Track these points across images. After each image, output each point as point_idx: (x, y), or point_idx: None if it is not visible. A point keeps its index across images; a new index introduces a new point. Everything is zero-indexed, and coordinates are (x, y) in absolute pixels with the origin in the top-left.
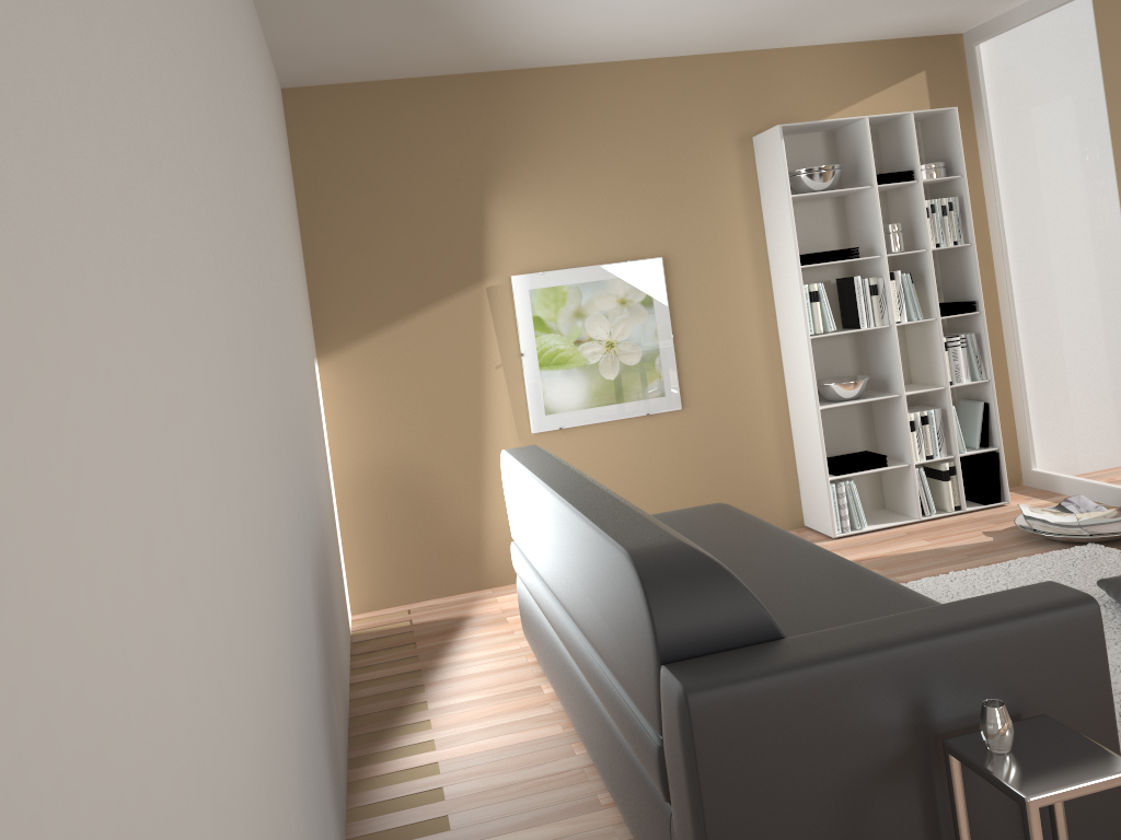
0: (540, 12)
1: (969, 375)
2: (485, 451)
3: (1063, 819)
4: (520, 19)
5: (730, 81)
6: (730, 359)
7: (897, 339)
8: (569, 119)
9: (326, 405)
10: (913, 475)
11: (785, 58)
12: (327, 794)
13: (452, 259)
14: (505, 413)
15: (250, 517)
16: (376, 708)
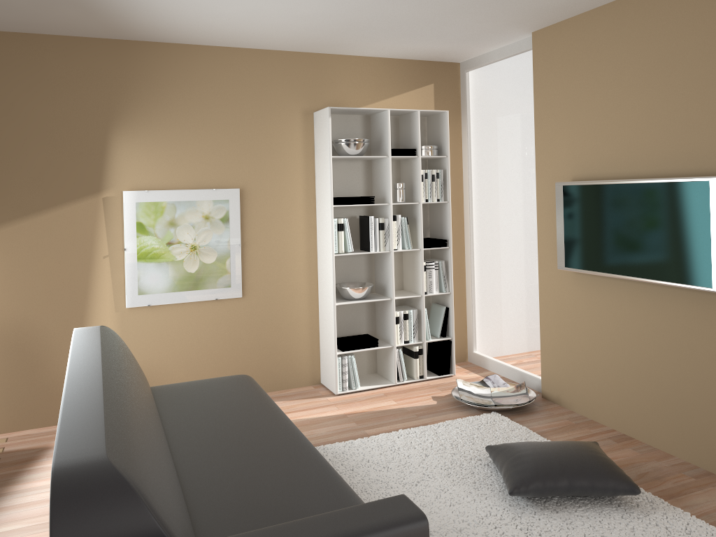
0: (149, 2)
1: (438, 288)
2: (87, 318)
3: None
4: (134, 4)
5: (302, 72)
6: (281, 264)
7: (393, 261)
8: (182, 83)
9: None
10: (394, 353)
11: (342, 62)
12: None
13: (78, 174)
14: (106, 292)
15: None
16: None
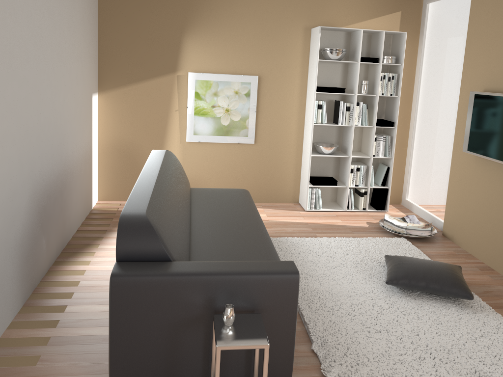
0: None
1: (383, 154)
2: (165, 145)
3: (258, 353)
4: None
5: (306, 0)
6: (280, 126)
7: (353, 132)
8: (227, 6)
9: (99, 113)
10: (347, 191)
11: None
12: (10, 277)
13: (163, 60)
14: (176, 131)
15: None
16: (79, 242)
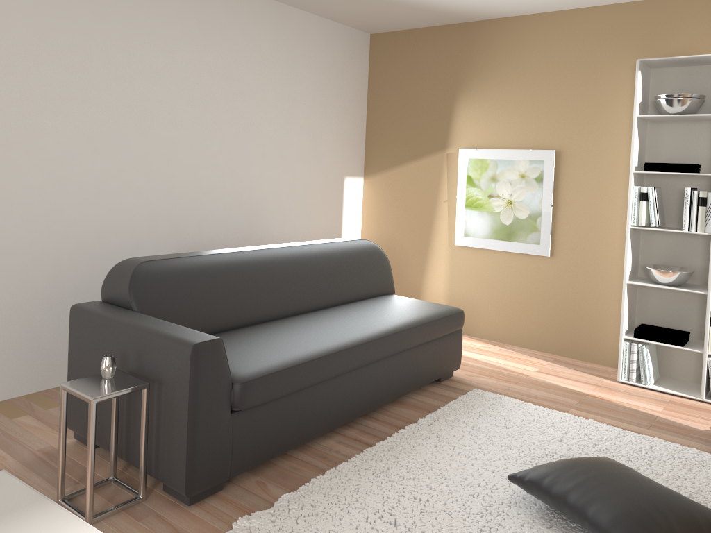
0: None
1: None
2: (430, 247)
3: (142, 433)
4: None
5: (638, 23)
6: (594, 231)
7: None
8: (513, 52)
9: (363, 202)
10: (703, 361)
11: (693, 3)
12: None
13: (432, 134)
14: (443, 229)
15: (1, 197)
16: None
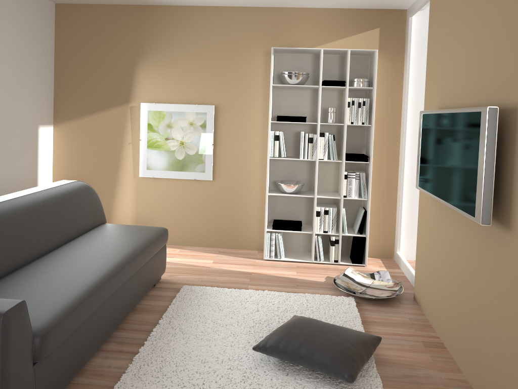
0: None
1: (357, 194)
2: (118, 180)
3: None
4: None
5: (266, 22)
6: (242, 161)
7: (317, 168)
8: (181, 32)
9: (54, 146)
10: (313, 238)
11: (299, 13)
12: None
13: (117, 91)
14: (129, 165)
15: None
16: None
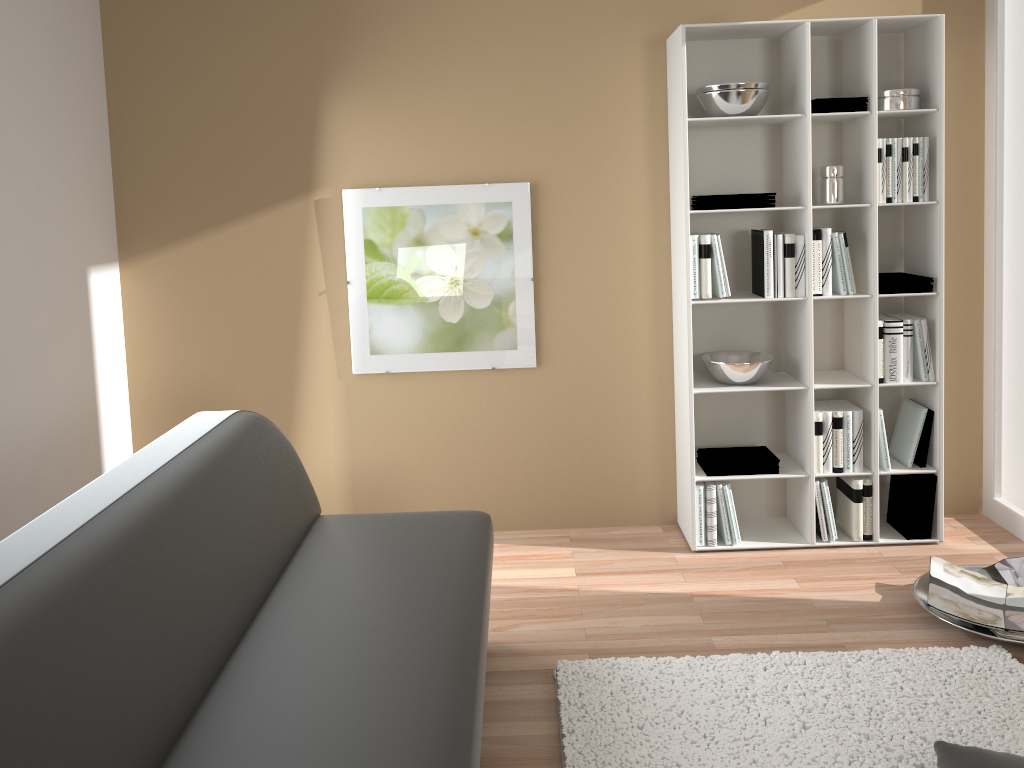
0: None
1: (910, 373)
2: (299, 387)
3: None
4: None
5: None
6: (606, 314)
7: (811, 317)
8: (432, 4)
9: (126, 315)
10: (811, 489)
11: None
12: None
13: (277, 164)
14: (325, 347)
15: None
16: None
